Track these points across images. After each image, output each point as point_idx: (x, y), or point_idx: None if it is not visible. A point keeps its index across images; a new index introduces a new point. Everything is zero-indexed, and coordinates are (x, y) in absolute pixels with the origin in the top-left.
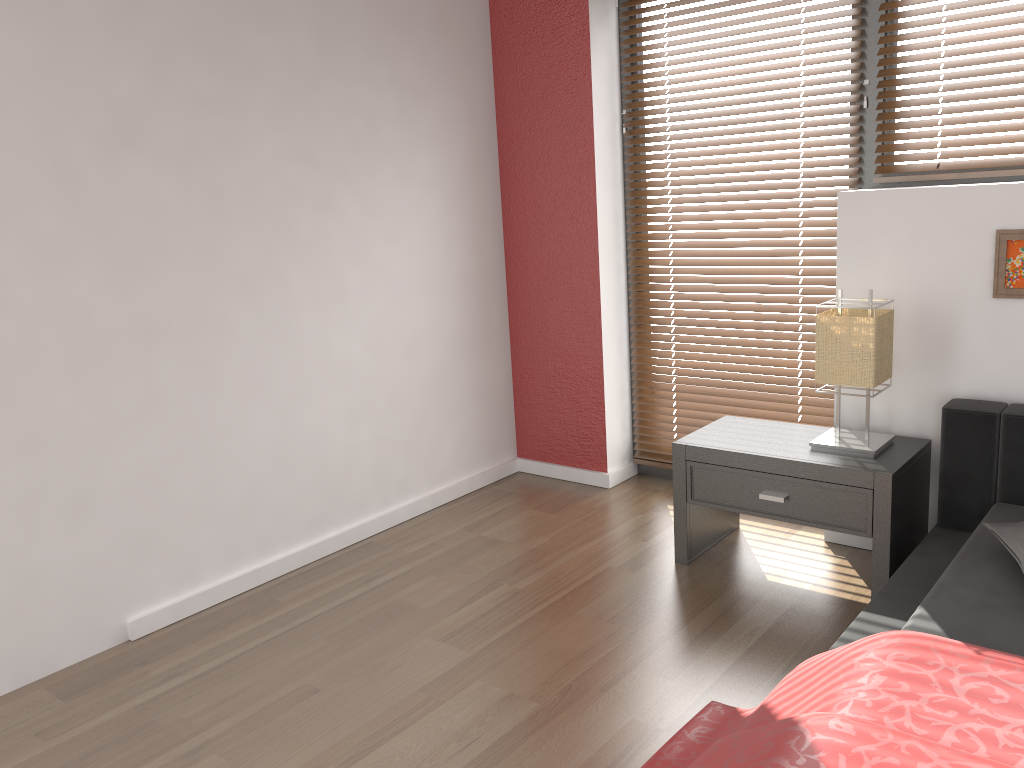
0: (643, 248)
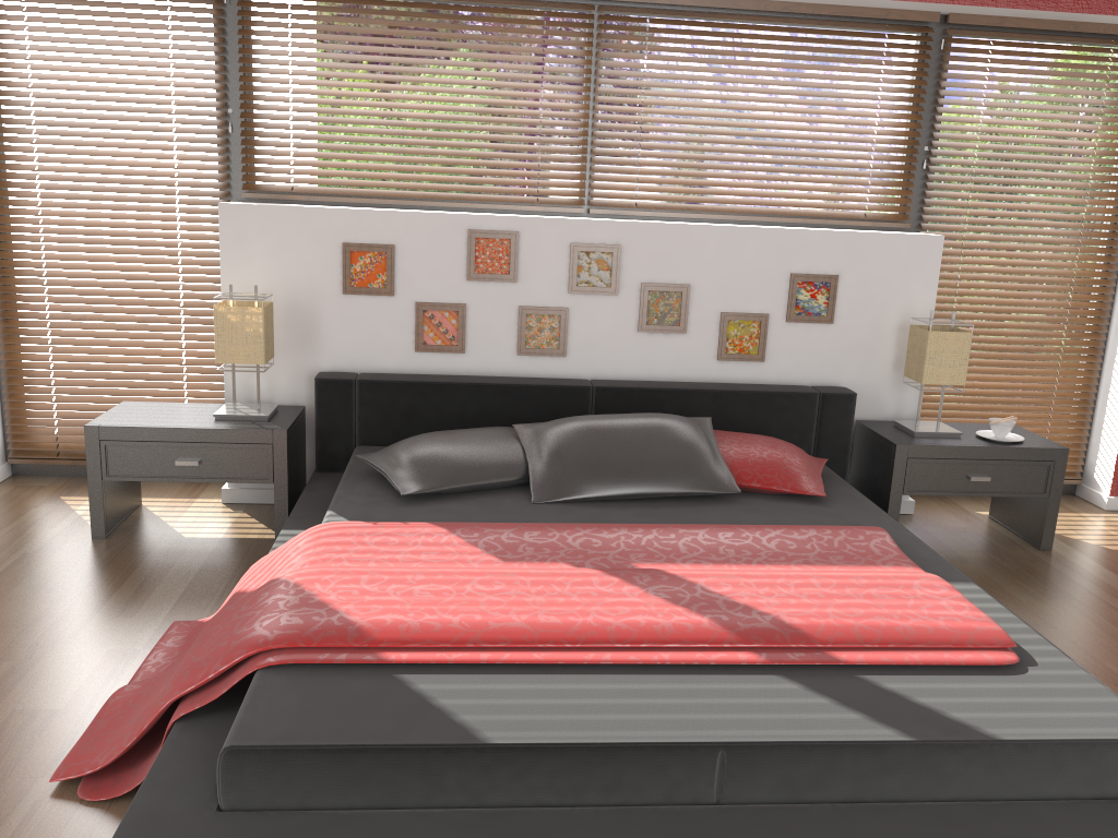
0: (10, 240)
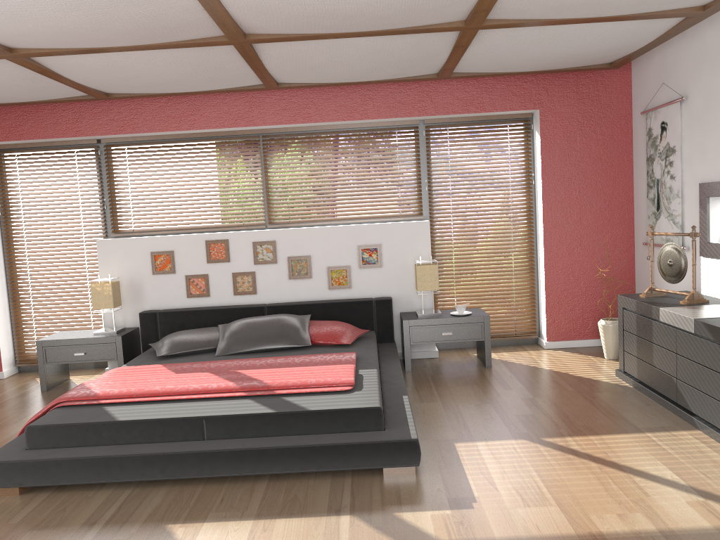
0: (14, 265)
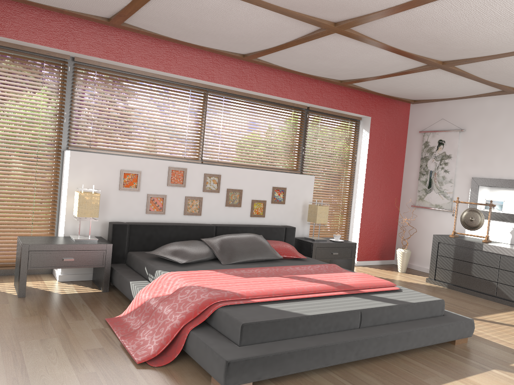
0: None
